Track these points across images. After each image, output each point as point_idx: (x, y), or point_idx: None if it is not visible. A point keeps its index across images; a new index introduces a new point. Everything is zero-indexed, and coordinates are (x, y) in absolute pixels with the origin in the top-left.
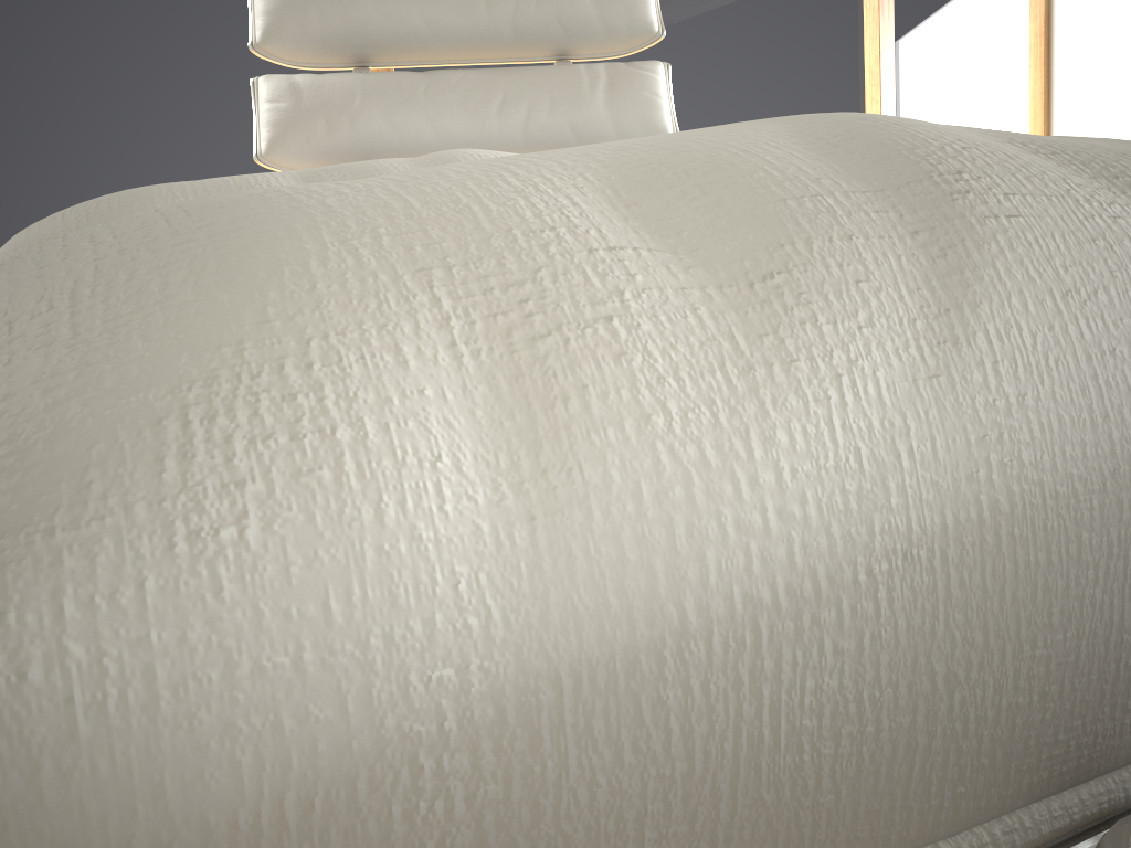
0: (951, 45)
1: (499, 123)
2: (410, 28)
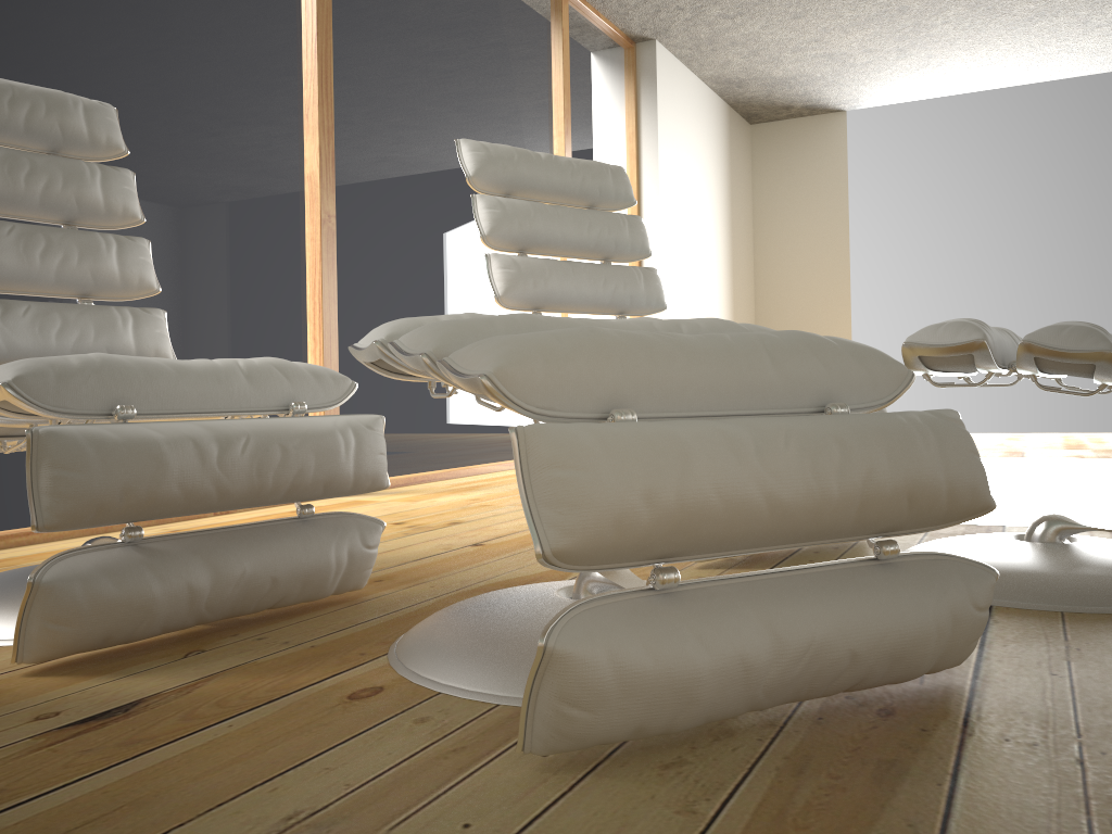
0: None
1: (603, 291)
2: (555, 237)
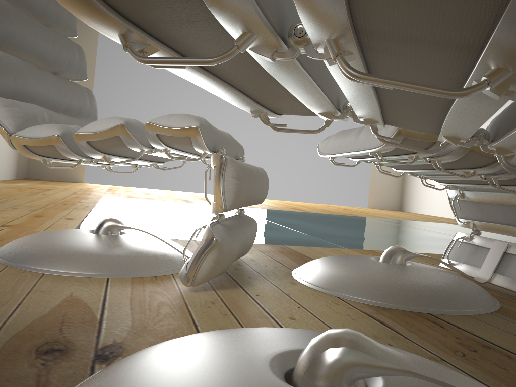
0: None
1: (52, 49)
2: None
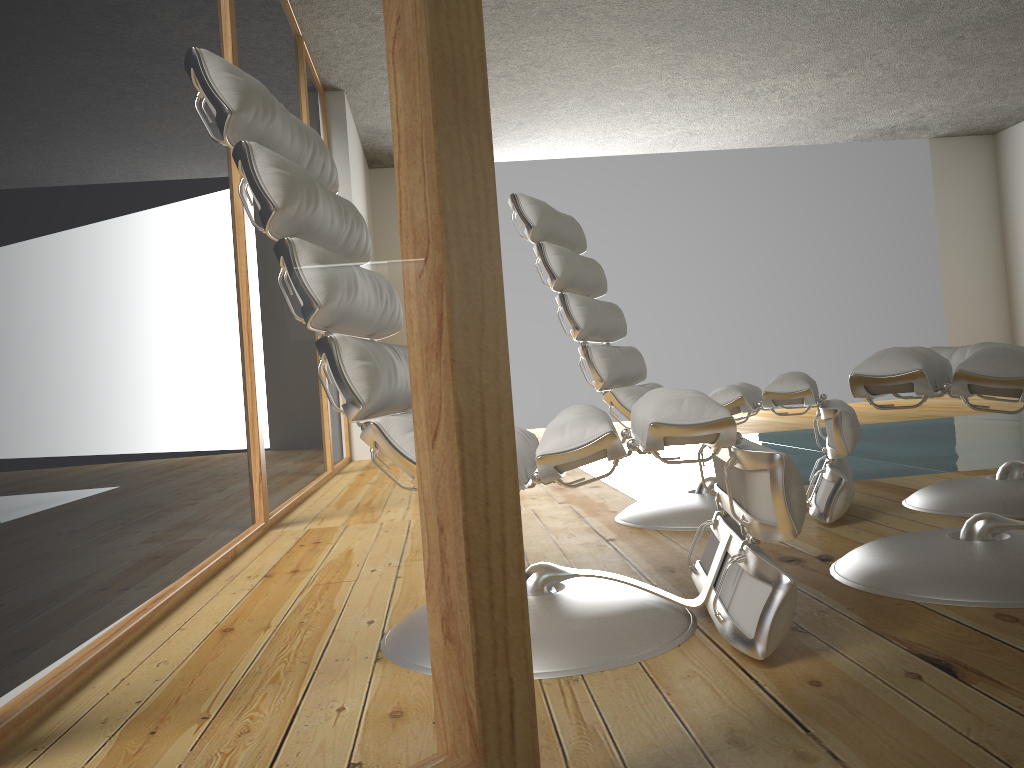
0: None
1: (613, 323)
2: (582, 278)
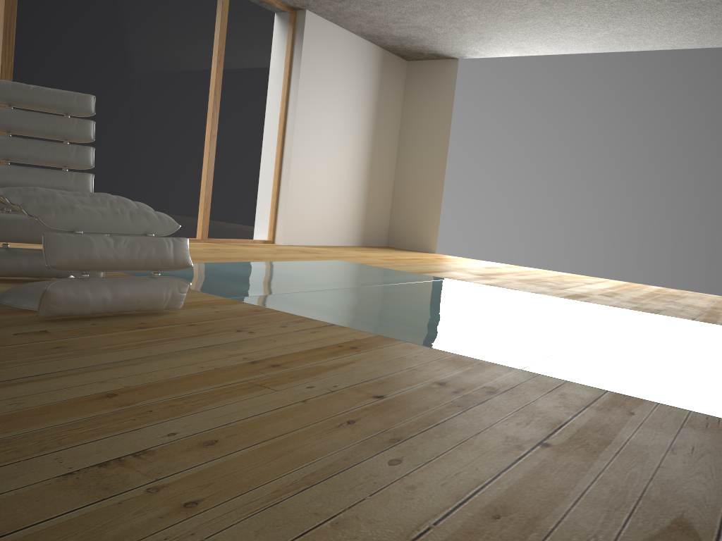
0: (242, 132)
1: (45, 155)
2: (24, 127)
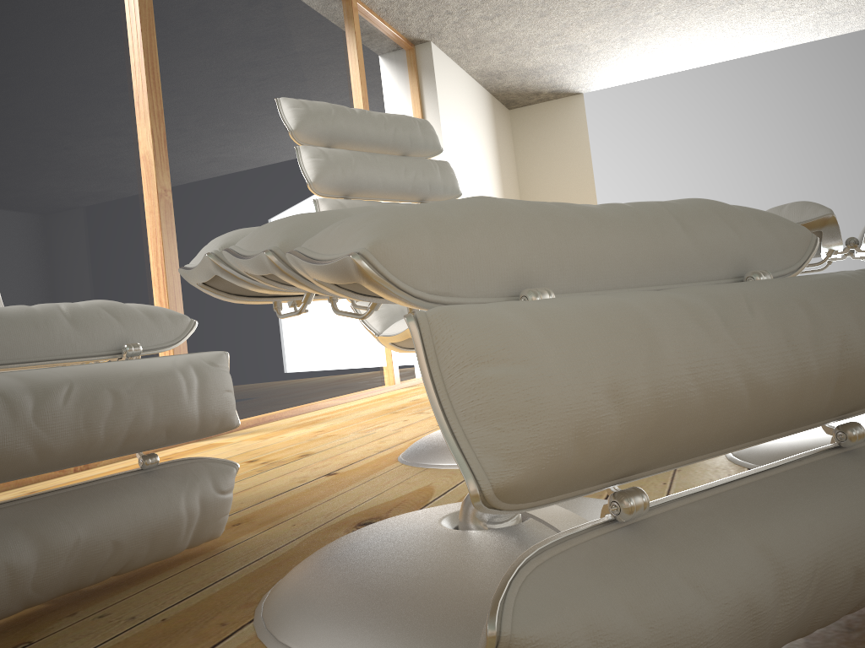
0: None
1: None
2: (375, 181)
